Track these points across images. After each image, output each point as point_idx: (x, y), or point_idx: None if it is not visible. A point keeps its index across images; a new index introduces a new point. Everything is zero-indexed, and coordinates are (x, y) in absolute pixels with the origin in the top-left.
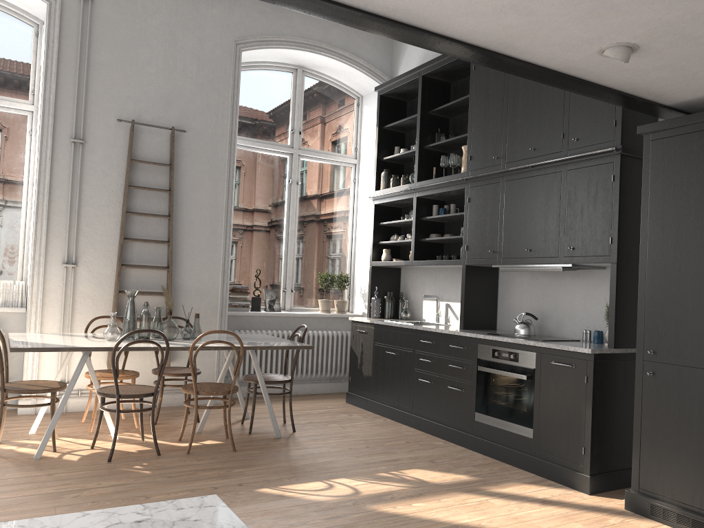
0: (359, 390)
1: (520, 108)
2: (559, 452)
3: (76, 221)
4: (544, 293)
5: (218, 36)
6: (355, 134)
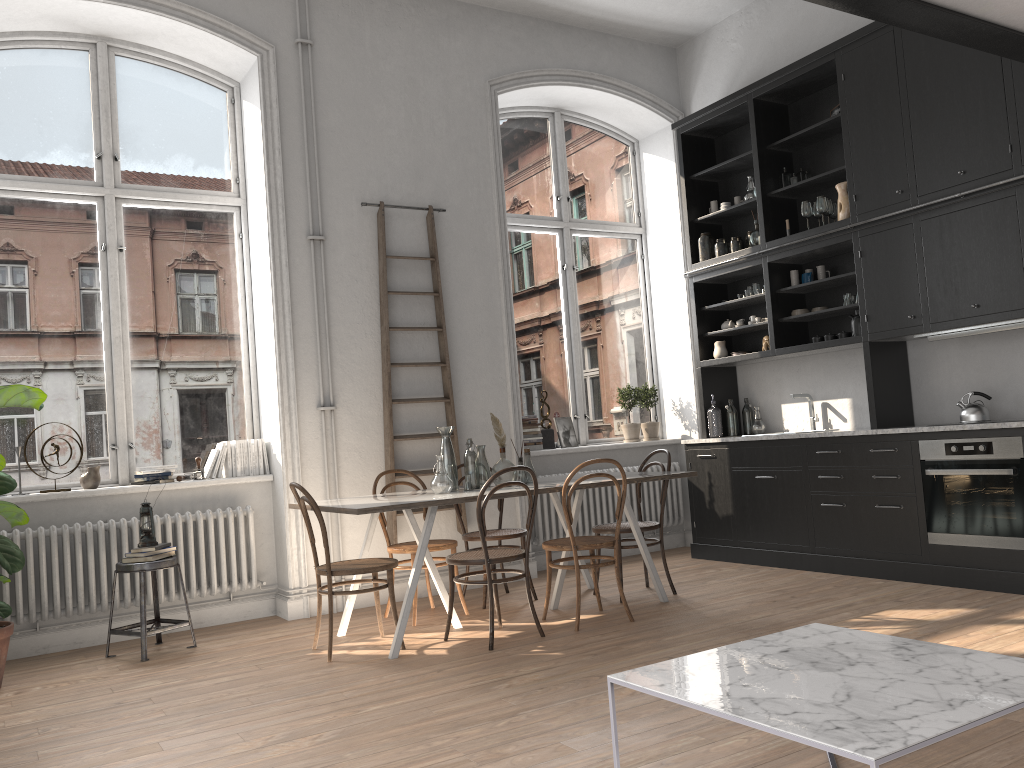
0: (714, 537)
1: (931, 121)
2: None
3: (328, 347)
4: (988, 364)
5: (467, 77)
6: (635, 193)
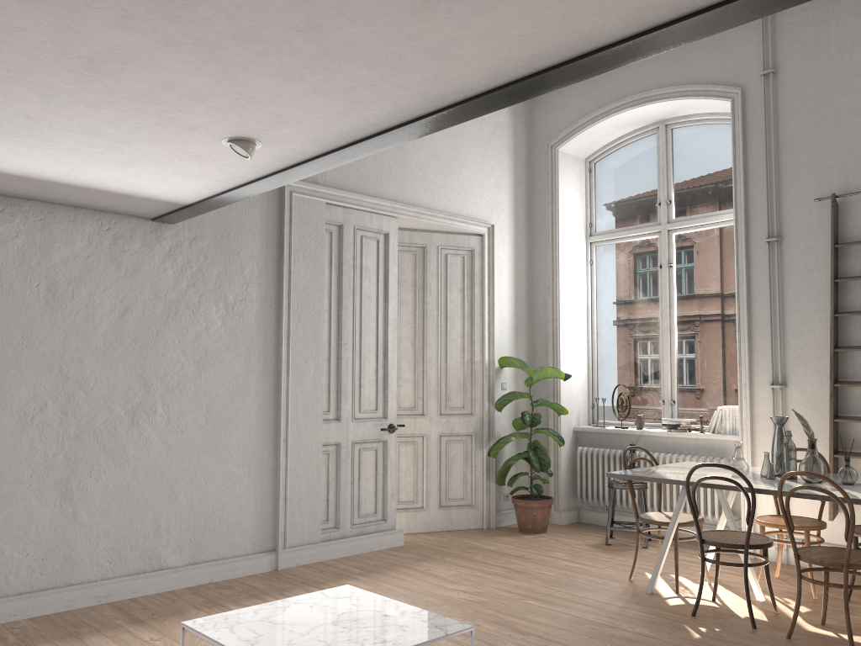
0: None
1: None
2: None
3: (778, 333)
4: None
5: None
6: None
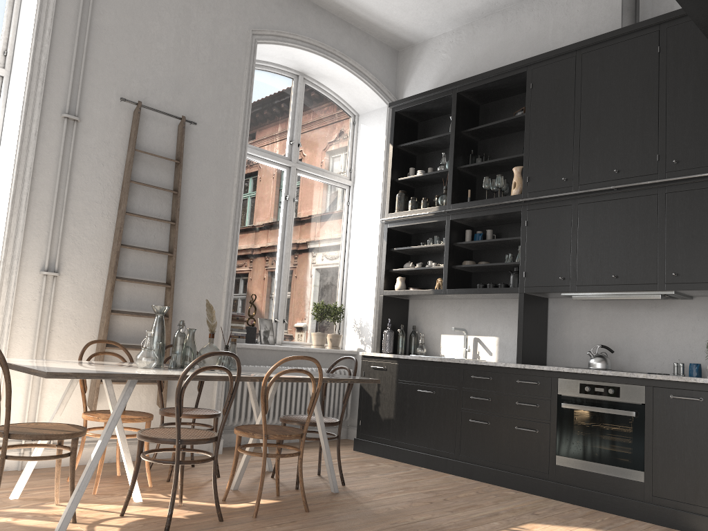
0: (375, 435)
1: (597, 128)
2: (684, 497)
3: (63, 218)
4: (611, 325)
5: (234, 21)
6: (350, 154)
